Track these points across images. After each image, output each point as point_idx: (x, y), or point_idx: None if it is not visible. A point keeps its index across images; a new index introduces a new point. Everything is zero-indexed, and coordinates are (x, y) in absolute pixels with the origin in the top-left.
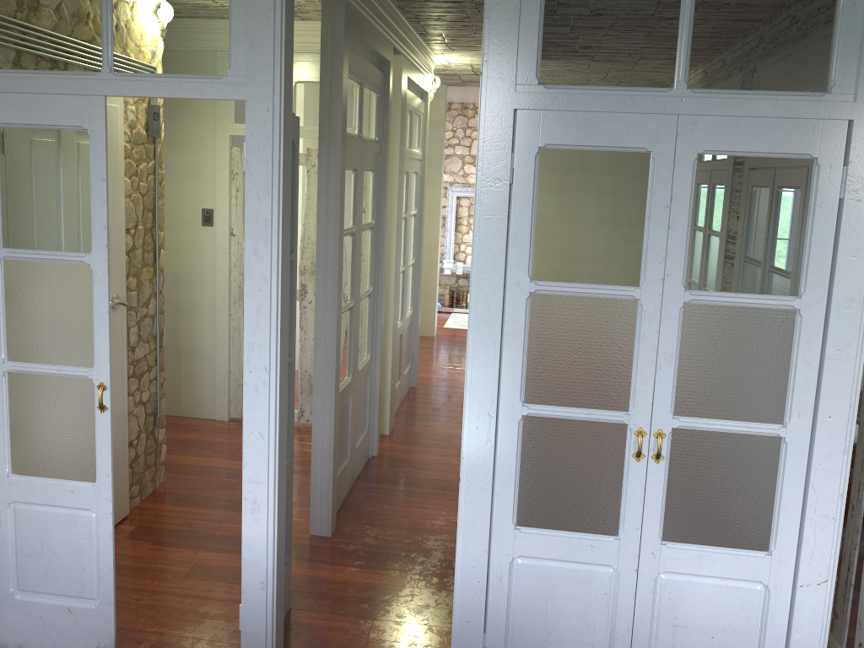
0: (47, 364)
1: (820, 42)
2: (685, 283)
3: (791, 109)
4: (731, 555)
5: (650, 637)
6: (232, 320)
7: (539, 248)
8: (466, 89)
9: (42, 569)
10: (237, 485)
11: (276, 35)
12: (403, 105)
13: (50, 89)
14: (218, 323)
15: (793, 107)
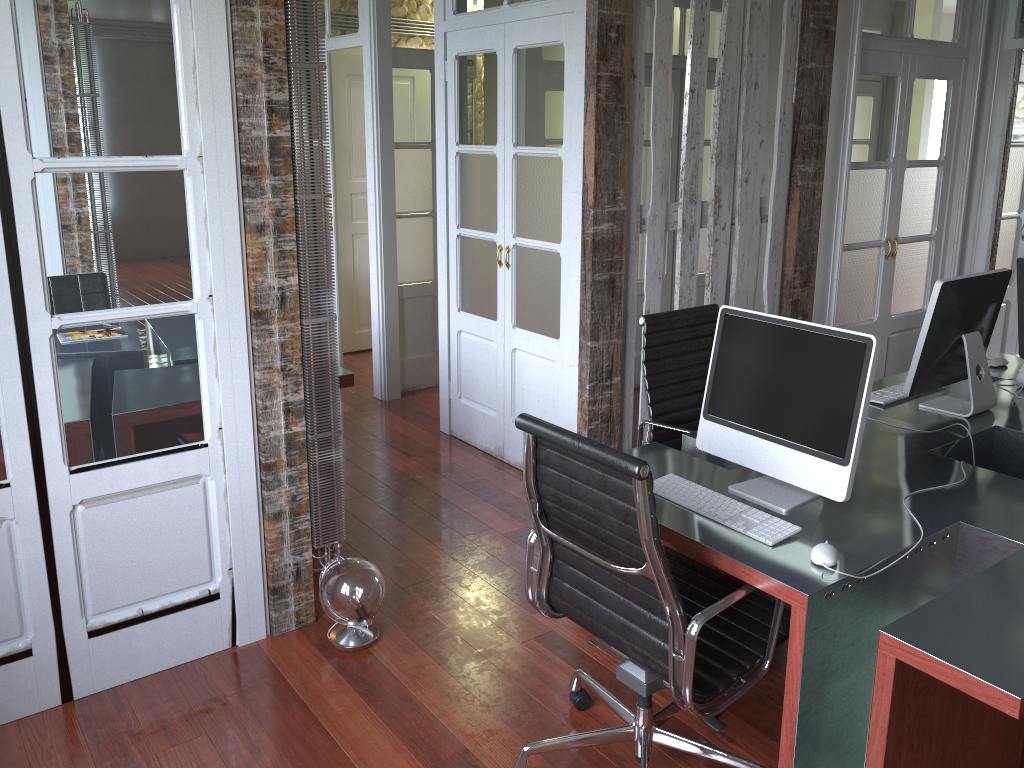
0: None
1: None
2: (516, 142)
3: (547, 9)
4: (541, 339)
5: (512, 395)
6: None
7: (460, 123)
8: None
9: None
10: None
11: (371, 4)
12: None
13: None
14: None
15: (548, 8)
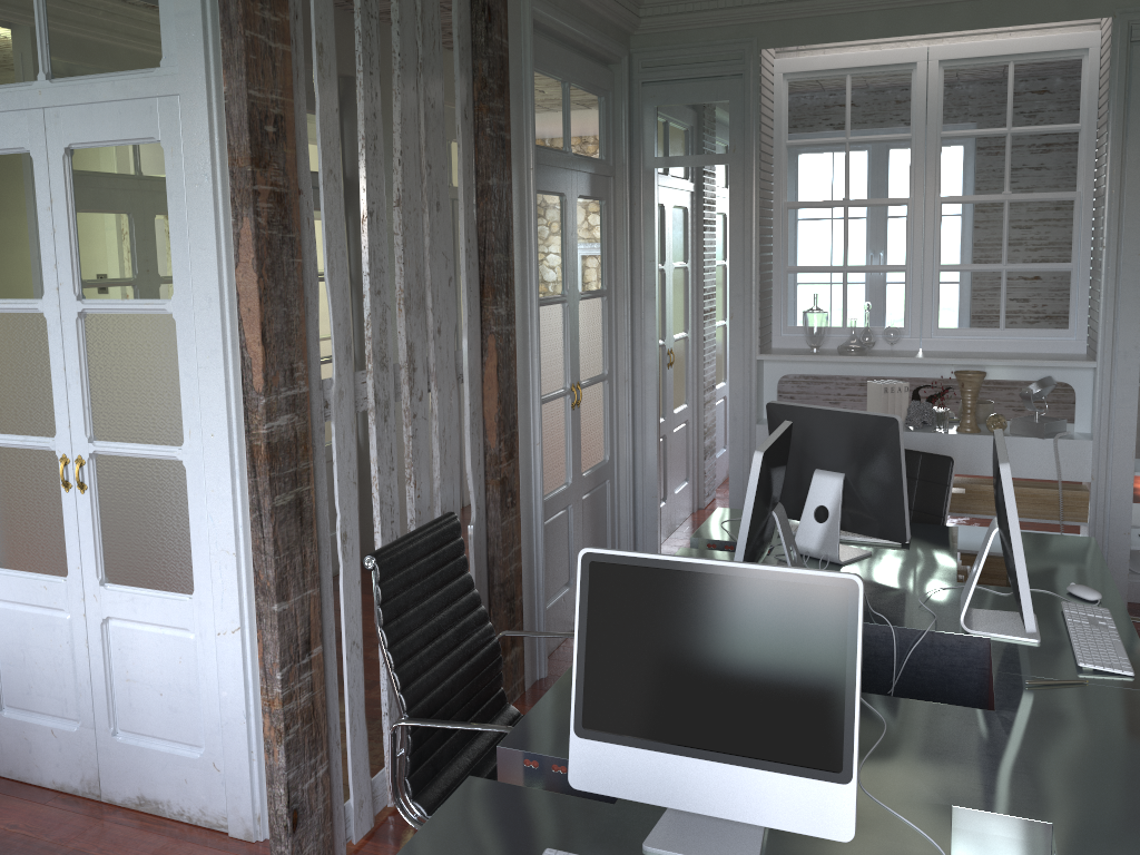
0: None
1: (148, 12)
2: (81, 292)
3: (127, 89)
4: (158, 598)
5: (109, 692)
6: None
7: None
8: None
9: None
10: None
11: None
12: None
13: None
14: None
15: (128, 87)
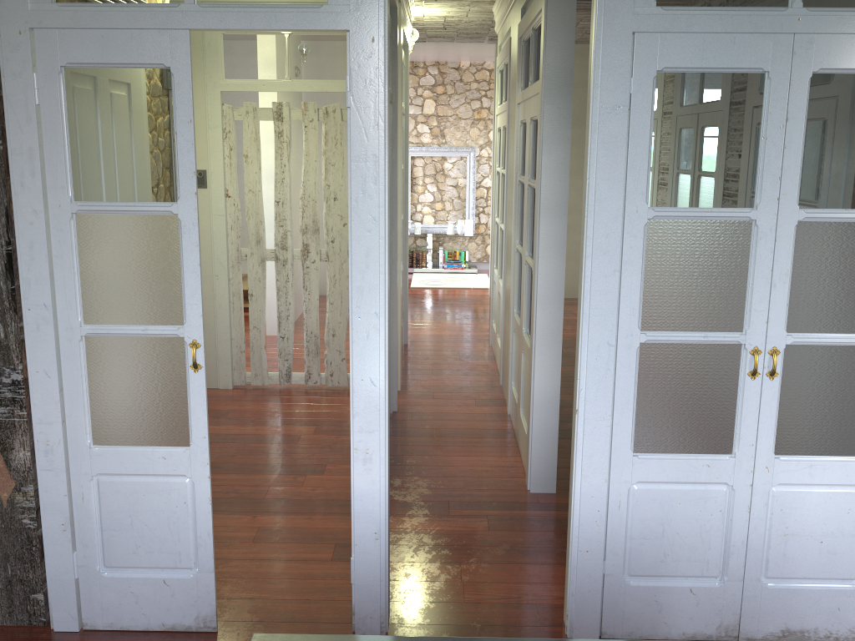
0: (130, 324)
1: None
2: (798, 202)
3: None
4: (840, 462)
5: (763, 548)
6: (231, 285)
7: (656, 174)
8: (424, 45)
9: (132, 543)
10: (269, 449)
11: None
12: (401, 56)
13: (126, 24)
14: (218, 289)
15: None
